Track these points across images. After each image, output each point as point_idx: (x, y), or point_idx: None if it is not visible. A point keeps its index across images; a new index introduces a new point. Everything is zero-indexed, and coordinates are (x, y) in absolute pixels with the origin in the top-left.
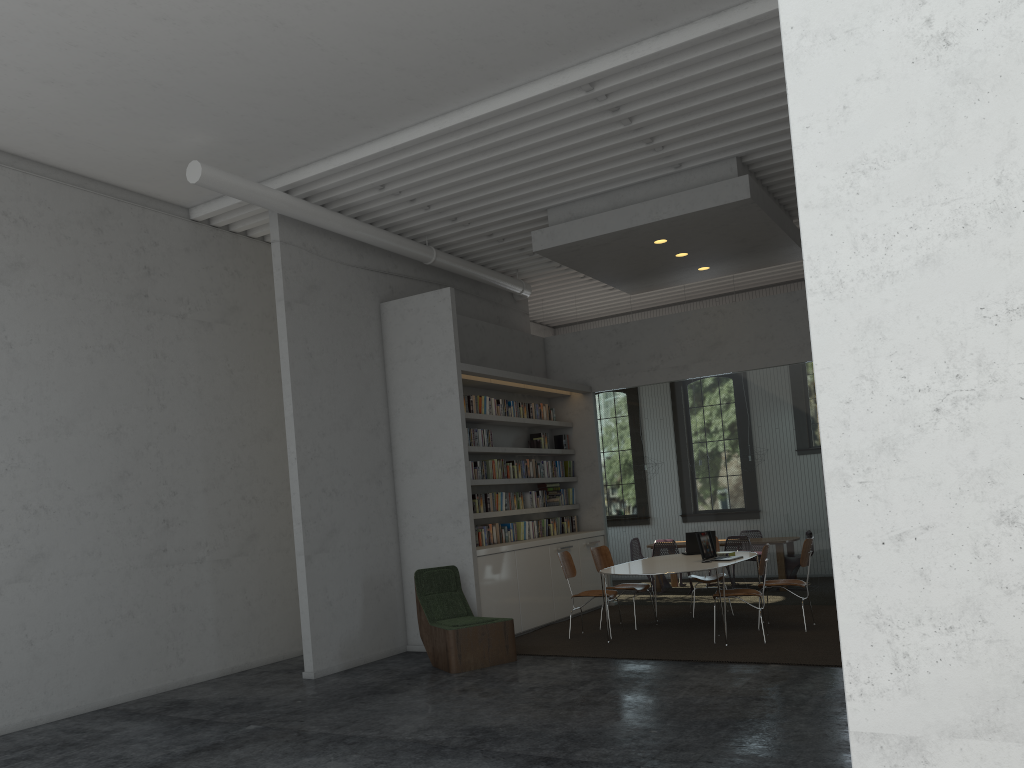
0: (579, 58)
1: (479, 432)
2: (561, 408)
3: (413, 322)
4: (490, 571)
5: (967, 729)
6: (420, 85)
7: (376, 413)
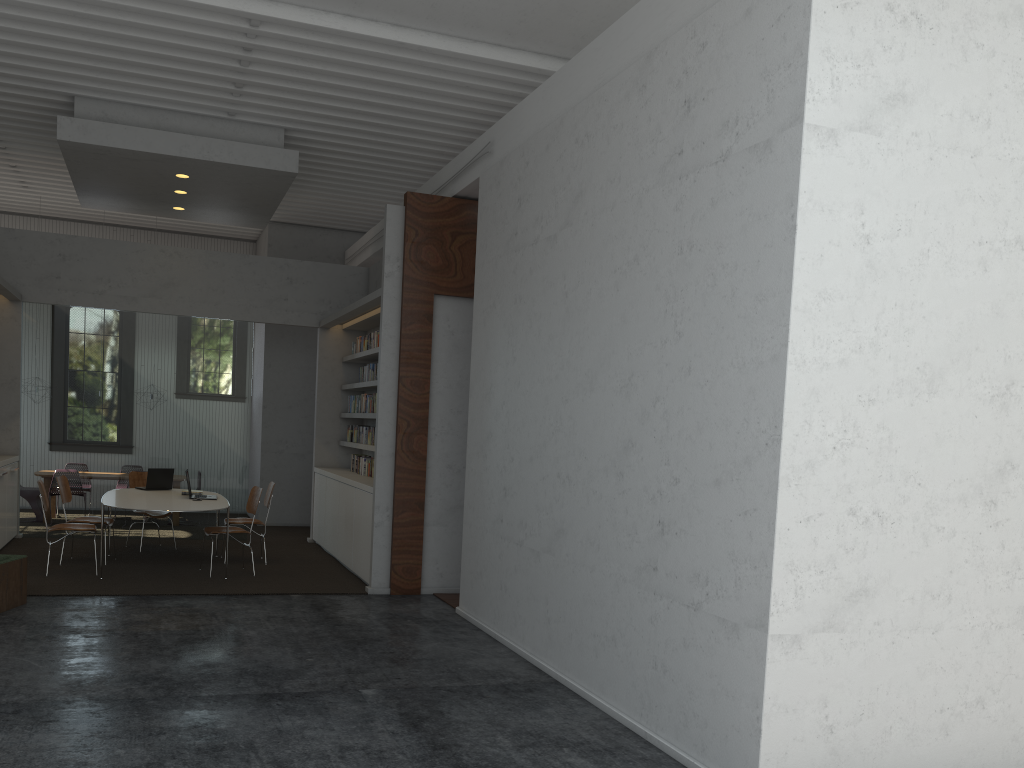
0: None
1: None
2: None
3: None
4: None
5: (820, 627)
6: None
7: None
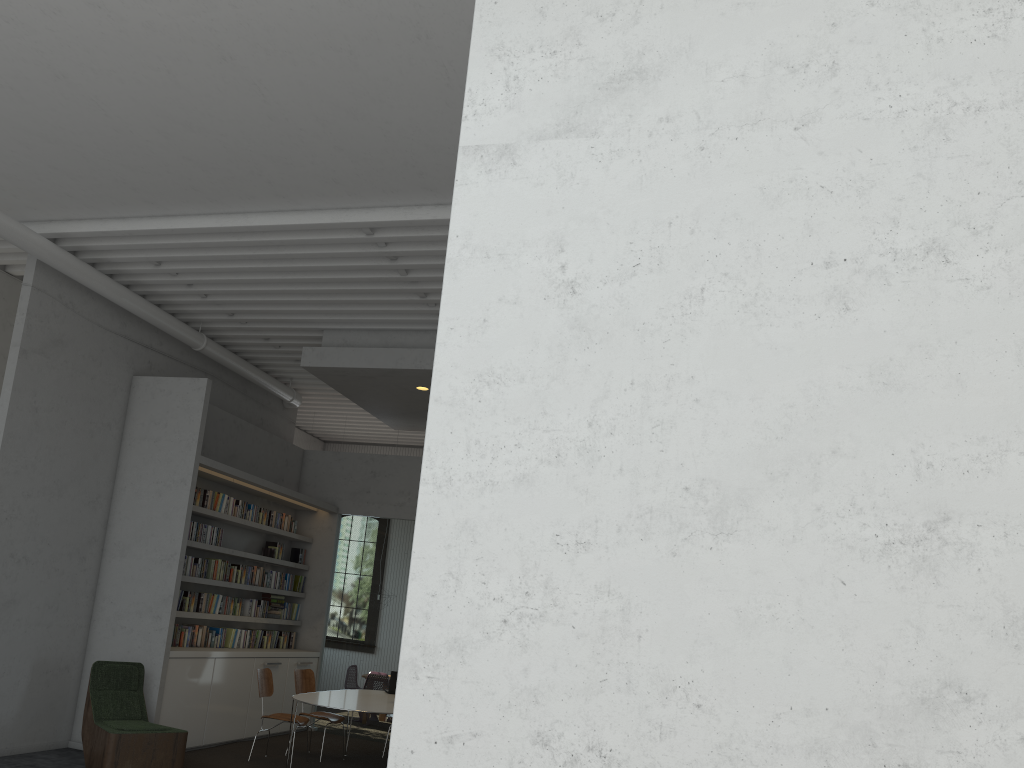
0: (363, 203)
1: (209, 528)
2: (305, 522)
3: (162, 403)
4: (181, 675)
5: None
6: (206, 179)
7: (99, 486)
